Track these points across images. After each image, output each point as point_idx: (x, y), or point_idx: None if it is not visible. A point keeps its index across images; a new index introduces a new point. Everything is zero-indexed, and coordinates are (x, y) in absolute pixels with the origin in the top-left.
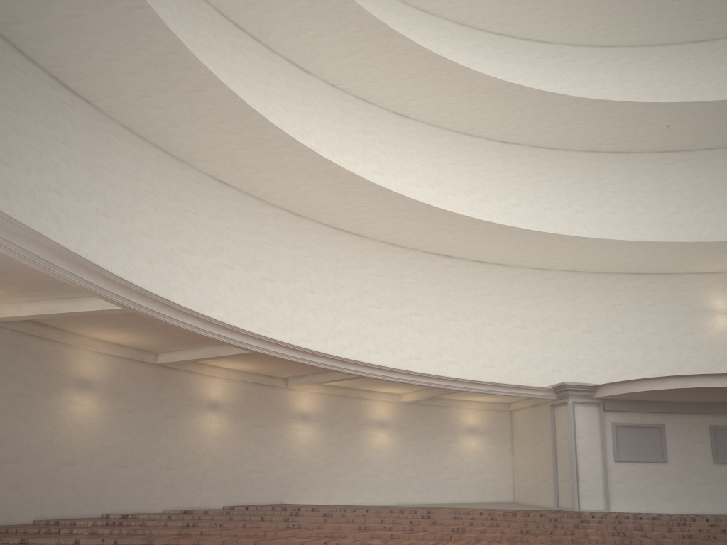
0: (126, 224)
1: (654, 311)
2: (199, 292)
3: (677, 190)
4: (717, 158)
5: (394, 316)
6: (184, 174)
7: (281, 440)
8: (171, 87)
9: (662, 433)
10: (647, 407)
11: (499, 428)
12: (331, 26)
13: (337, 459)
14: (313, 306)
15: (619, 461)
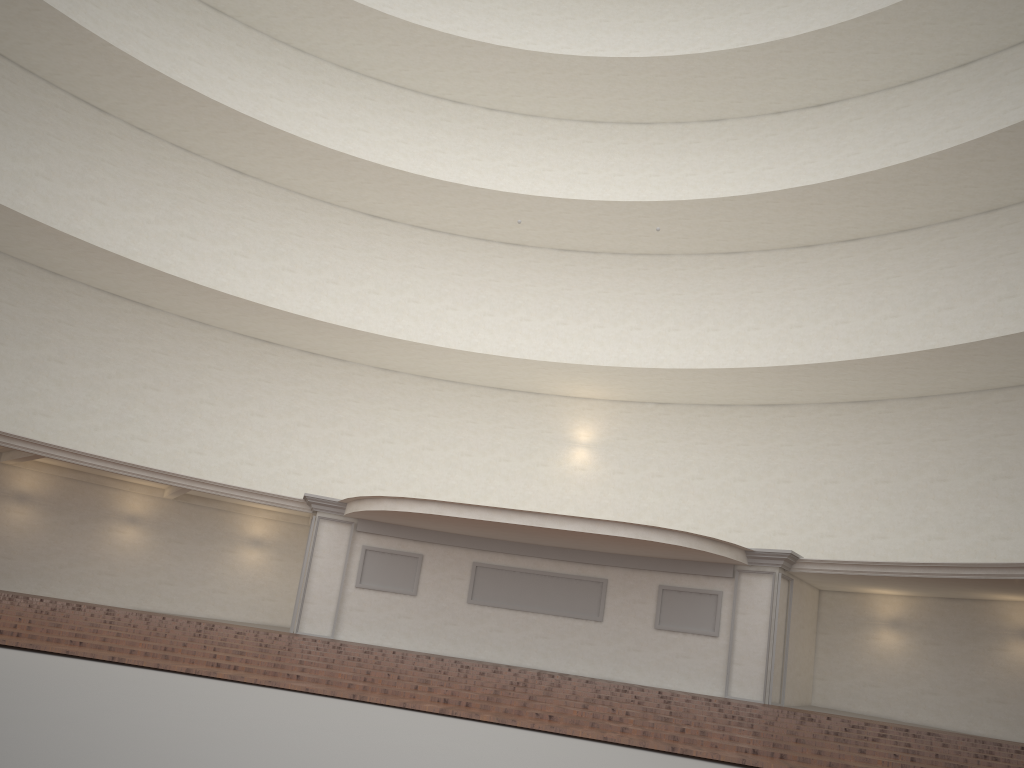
0: None
1: (511, 434)
2: None
3: (569, 297)
4: (620, 265)
5: (177, 401)
6: None
7: None
8: None
9: (418, 563)
10: (406, 533)
11: (292, 543)
12: (102, 67)
13: (61, 549)
14: (60, 377)
15: (361, 588)
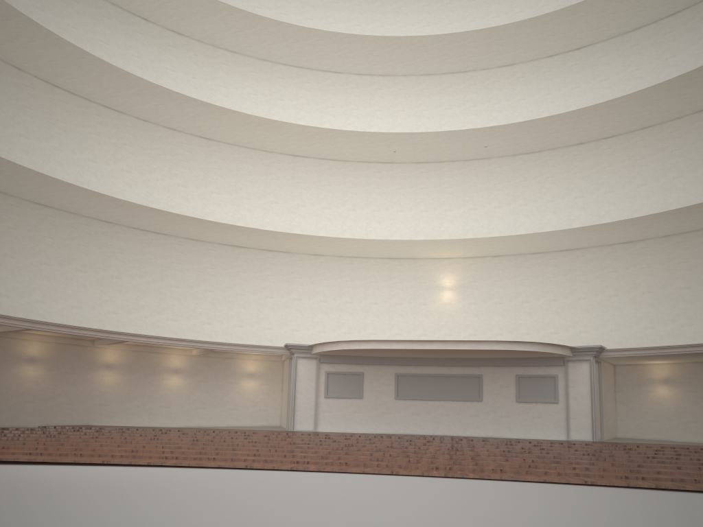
0: None
1: (400, 287)
2: (19, 283)
3: (427, 193)
4: (457, 169)
5: (191, 292)
6: (6, 202)
7: (89, 382)
8: None
9: (361, 378)
10: (351, 360)
11: (273, 373)
12: (123, 86)
13: (136, 395)
14: (120, 288)
15: (328, 397)
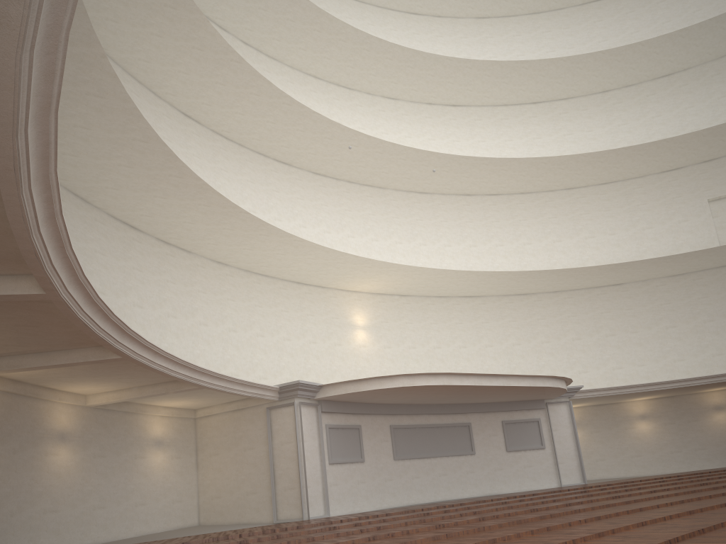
0: None
1: (313, 320)
2: None
3: (327, 212)
4: (355, 192)
5: None
6: None
7: None
8: None
9: (361, 433)
10: (350, 409)
11: (184, 439)
12: None
13: (10, 490)
14: None
15: (332, 463)
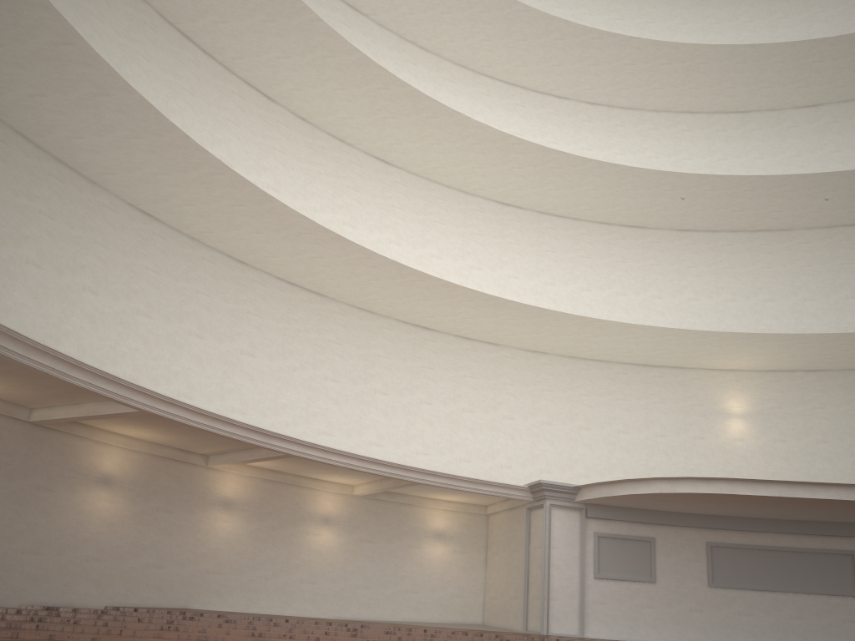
0: (7, 248)
1: (663, 409)
2: (100, 340)
3: (696, 274)
4: (741, 242)
5: (354, 392)
6: (95, 199)
7: (193, 530)
8: (69, 87)
9: (652, 547)
10: (636, 516)
11: (472, 534)
12: (296, 47)
13: (265, 559)
14: (252, 371)
15: (600, 578)
